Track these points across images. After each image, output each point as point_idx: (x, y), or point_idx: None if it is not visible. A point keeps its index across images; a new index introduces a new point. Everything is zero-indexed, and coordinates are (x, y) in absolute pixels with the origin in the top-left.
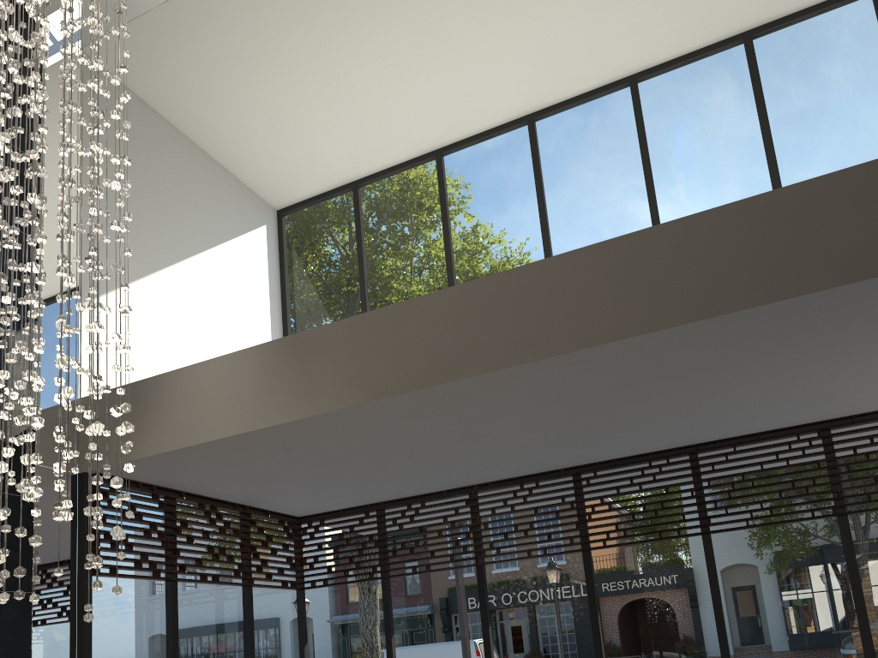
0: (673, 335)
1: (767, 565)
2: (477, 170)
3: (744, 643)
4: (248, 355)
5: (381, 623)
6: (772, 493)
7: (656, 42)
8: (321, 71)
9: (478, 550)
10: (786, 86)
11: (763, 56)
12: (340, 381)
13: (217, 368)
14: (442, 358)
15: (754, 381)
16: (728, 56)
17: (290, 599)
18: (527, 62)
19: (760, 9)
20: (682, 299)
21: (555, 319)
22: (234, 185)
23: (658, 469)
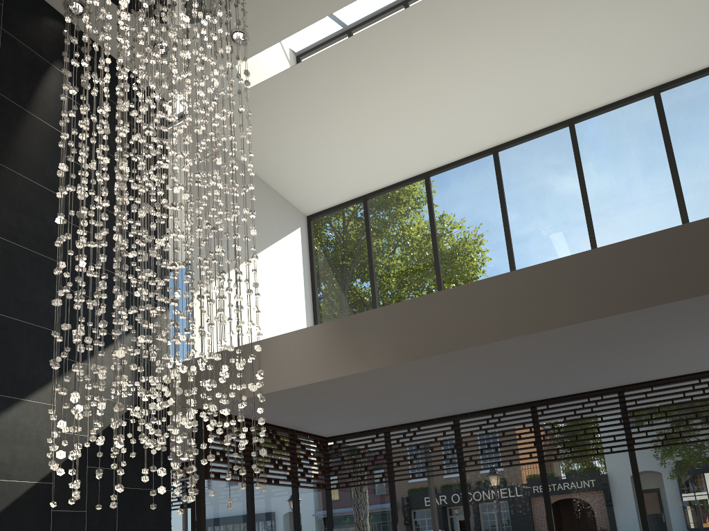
0: (615, 319)
1: (678, 473)
2: (455, 187)
3: (661, 530)
4: (315, 330)
5: (388, 514)
6: (680, 421)
7: (588, 97)
8: (348, 125)
9: (460, 461)
10: (686, 126)
11: (668, 105)
12: (381, 349)
13: (293, 339)
14: (453, 334)
15: (669, 345)
16: (642, 104)
17: (321, 496)
18: (495, 113)
19: (665, 72)
20: (621, 296)
21: (532, 308)
22: (280, 201)
23: (594, 403)
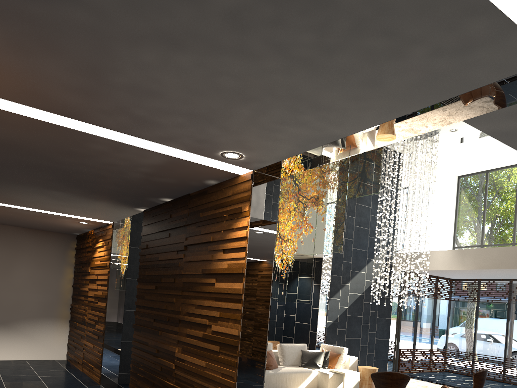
0: None
1: None
2: None
3: None
4: (448, 251)
5: (474, 314)
6: None
7: None
8: (479, 154)
9: (509, 298)
10: None
11: None
12: (471, 263)
13: (440, 253)
14: (496, 263)
15: None
16: None
17: (446, 302)
18: None
19: None
20: None
21: None
22: (445, 174)
23: None
